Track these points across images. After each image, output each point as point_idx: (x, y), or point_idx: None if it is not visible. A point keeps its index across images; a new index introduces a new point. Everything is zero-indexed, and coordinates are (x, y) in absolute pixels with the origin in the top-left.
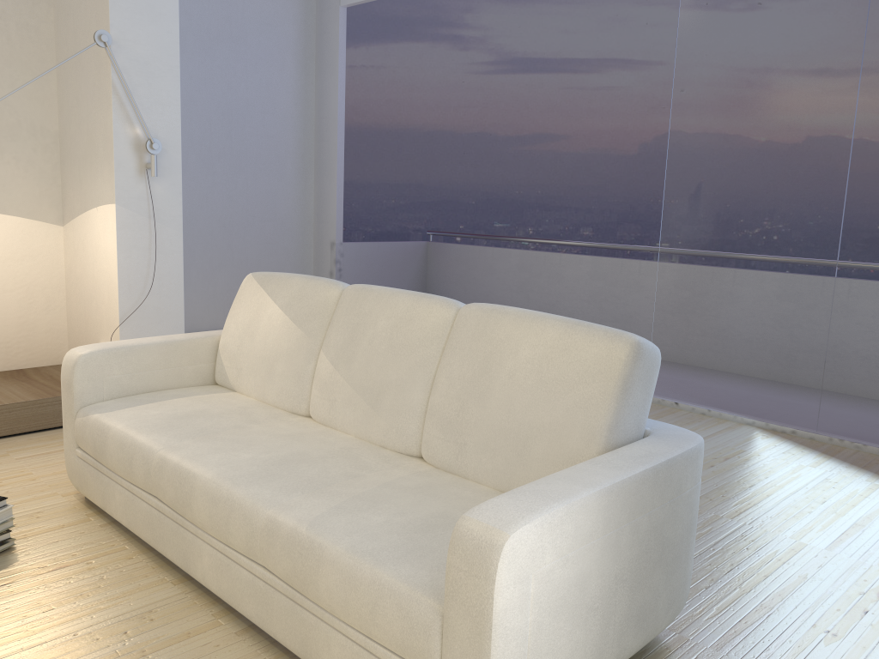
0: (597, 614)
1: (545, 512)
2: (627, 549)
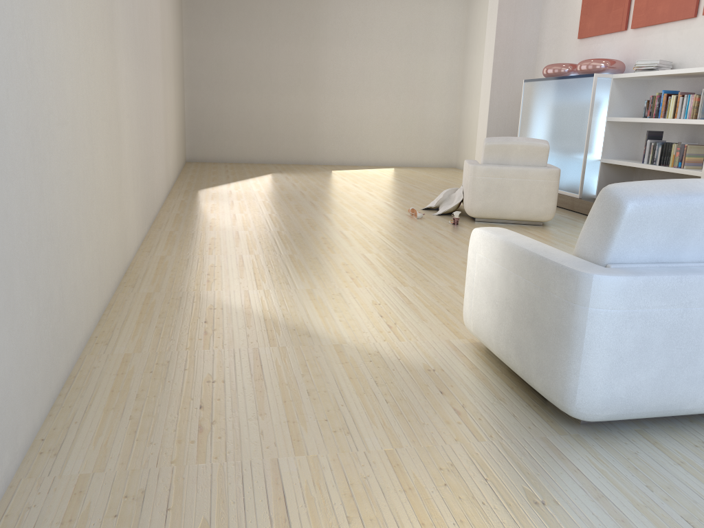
0: (497, 310)
1: (485, 230)
2: (511, 289)
